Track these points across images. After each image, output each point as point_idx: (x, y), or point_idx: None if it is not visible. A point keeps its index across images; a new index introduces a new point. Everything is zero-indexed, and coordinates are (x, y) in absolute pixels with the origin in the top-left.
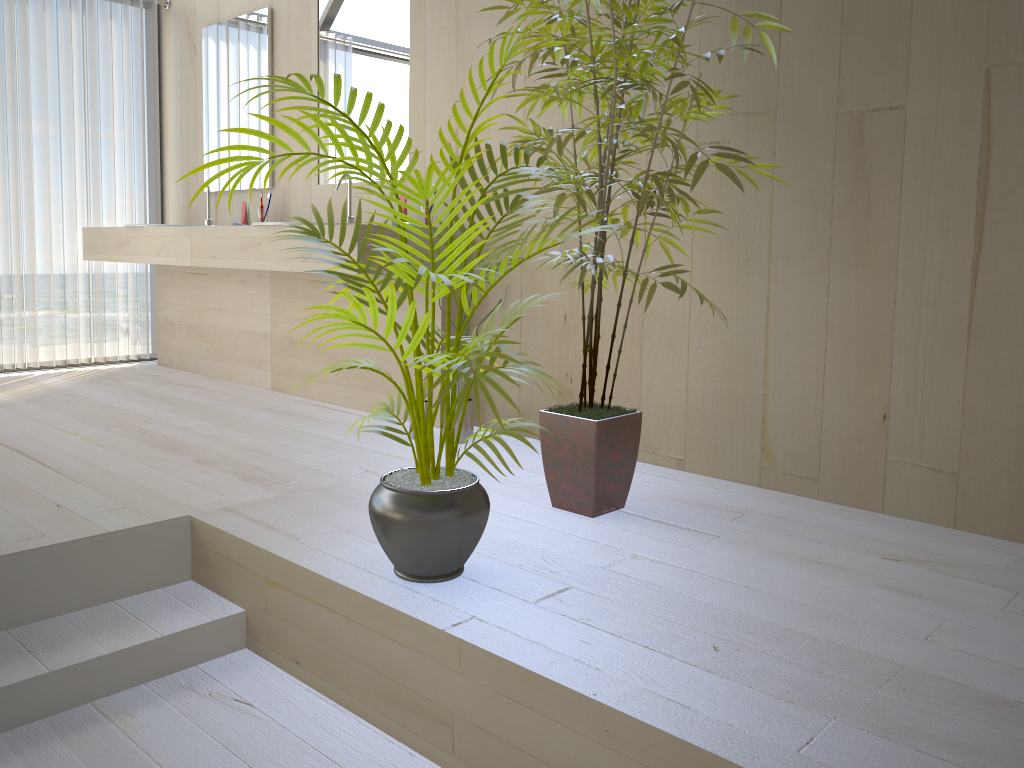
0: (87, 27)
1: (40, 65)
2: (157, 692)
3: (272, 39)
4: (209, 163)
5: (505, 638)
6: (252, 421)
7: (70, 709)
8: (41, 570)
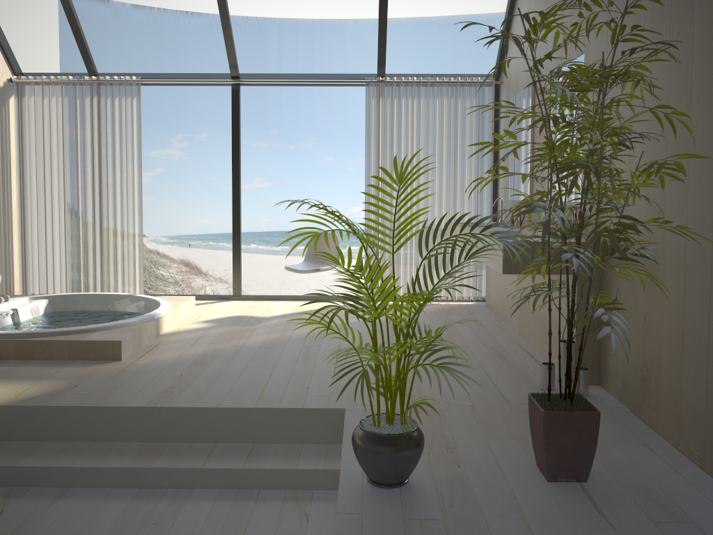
0: (454, 105)
1: (426, 131)
2: (285, 496)
3: (534, 104)
4: (293, 236)
5: (354, 531)
6: (469, 355)
7: (250, 489)
8: (269, 419)
